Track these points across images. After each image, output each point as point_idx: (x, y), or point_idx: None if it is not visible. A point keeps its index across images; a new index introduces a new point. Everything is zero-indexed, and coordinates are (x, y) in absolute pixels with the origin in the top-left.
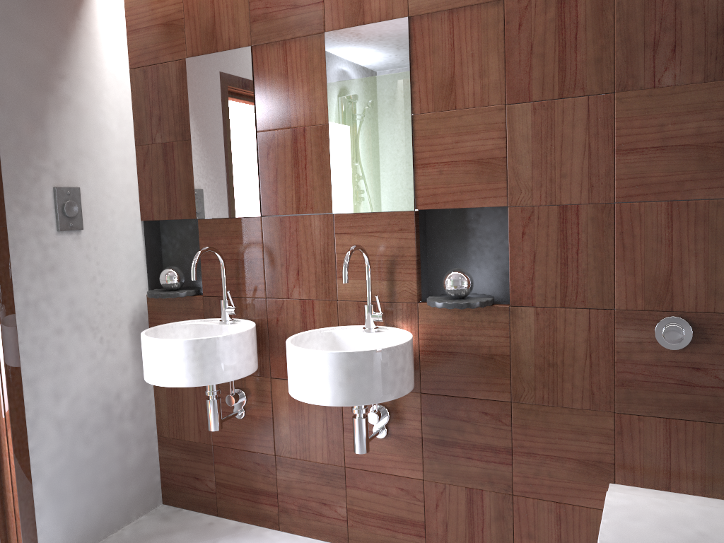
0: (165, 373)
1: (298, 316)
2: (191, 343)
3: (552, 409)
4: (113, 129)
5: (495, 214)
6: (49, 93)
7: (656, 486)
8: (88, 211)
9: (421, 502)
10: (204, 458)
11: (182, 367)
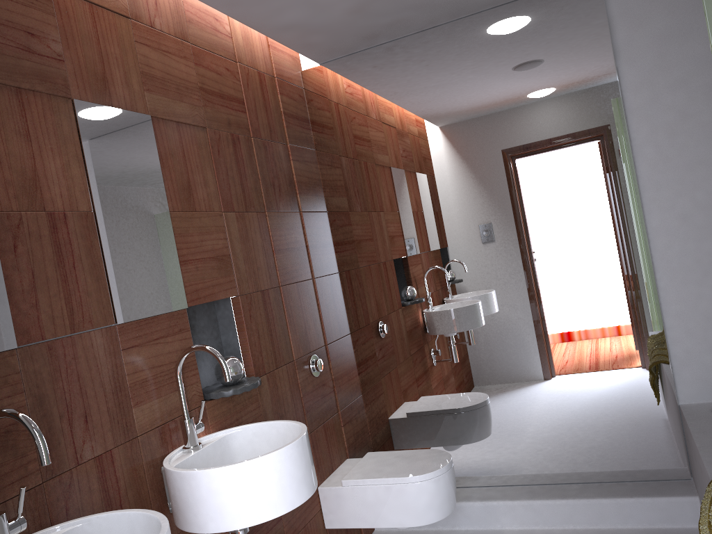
0: None
1: (95, 485)
2: None
3: None
4: None
5: (204, 309)
6: None
7: (329, 473)
8: None
9: None
10: None
11: None
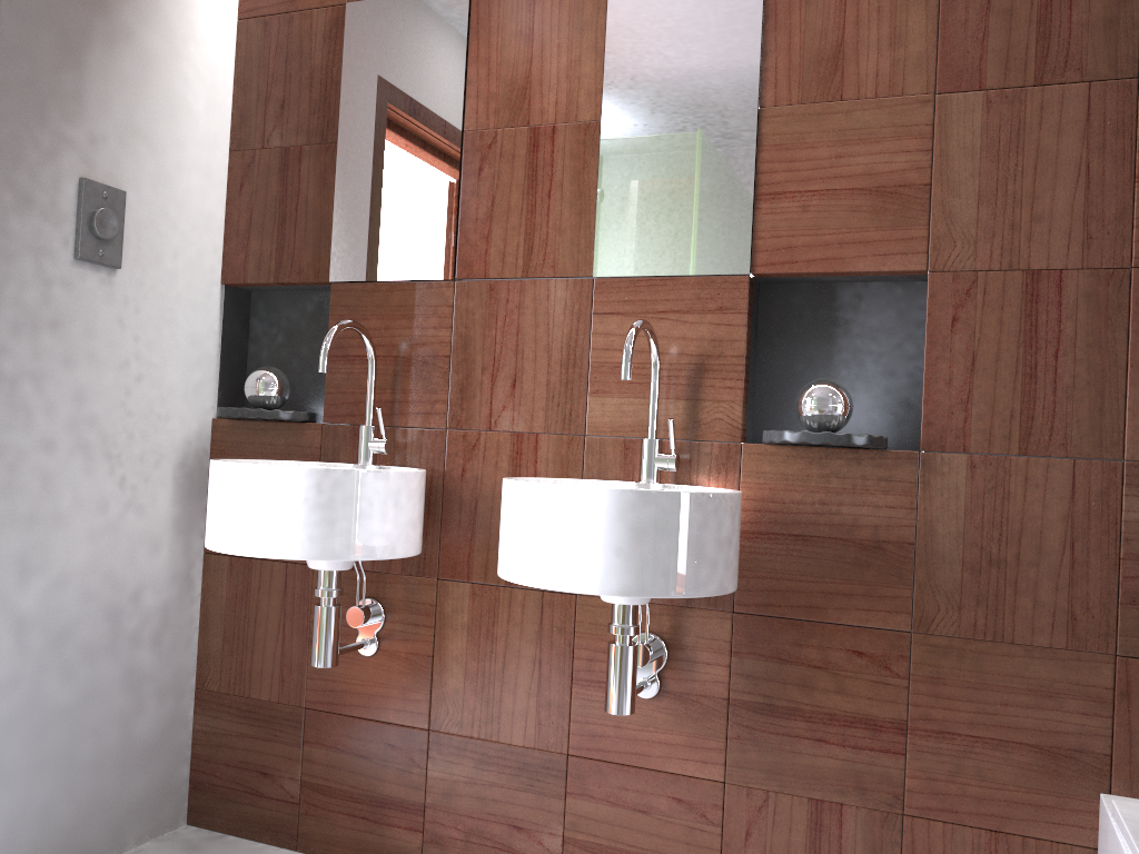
0: (255, 530)
1: (504, 463)
2: (315, 476)
3: (992, 648)
4: (197, 111)
5: (891, 296)
6: (99, 13)
7: None
8: (133, 238)
9: (715, 827)
10: (285, 734)
11: (291, 520)
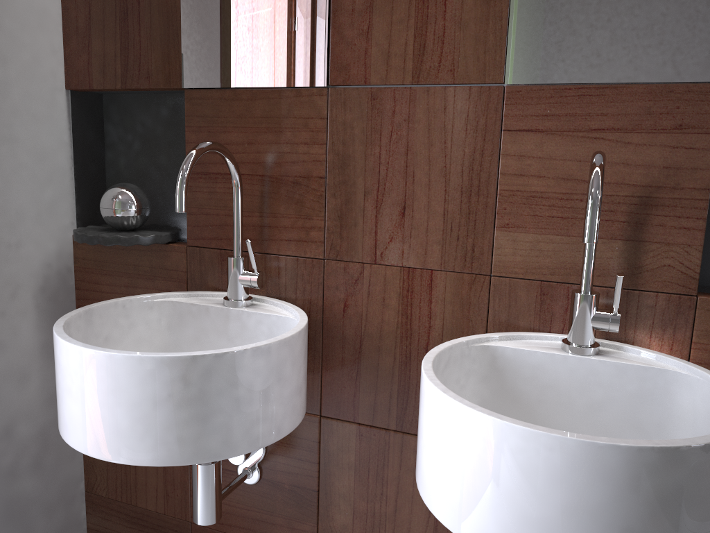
0: (110, 432)
1: (393, 301)
2: (179, 366)
3: None
4: None
5: None
6: None
7: None
8: None
9: None
10: None
11: (153, 420)
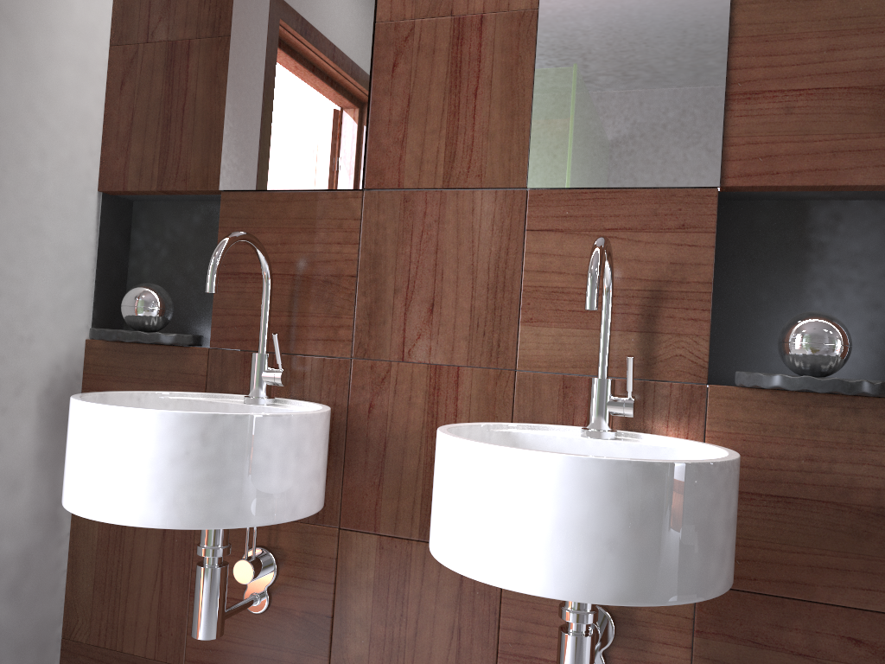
0: (122, 491)
1: (419, 399)
2: (199, 423)
3: None
4: None
5: (877, 217)
6: None
7: None
8: None
9: None
10: None
11: (168, 478)
